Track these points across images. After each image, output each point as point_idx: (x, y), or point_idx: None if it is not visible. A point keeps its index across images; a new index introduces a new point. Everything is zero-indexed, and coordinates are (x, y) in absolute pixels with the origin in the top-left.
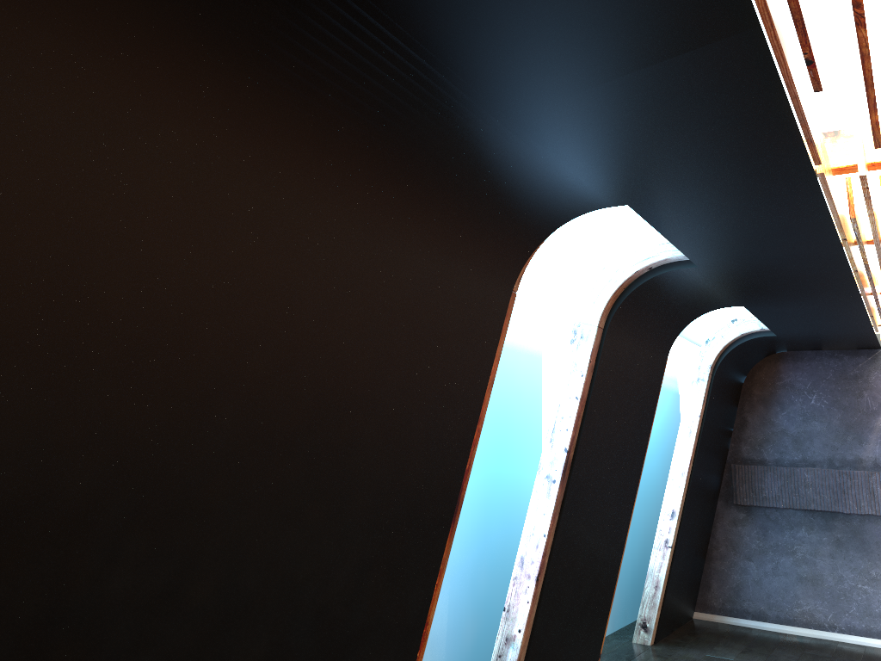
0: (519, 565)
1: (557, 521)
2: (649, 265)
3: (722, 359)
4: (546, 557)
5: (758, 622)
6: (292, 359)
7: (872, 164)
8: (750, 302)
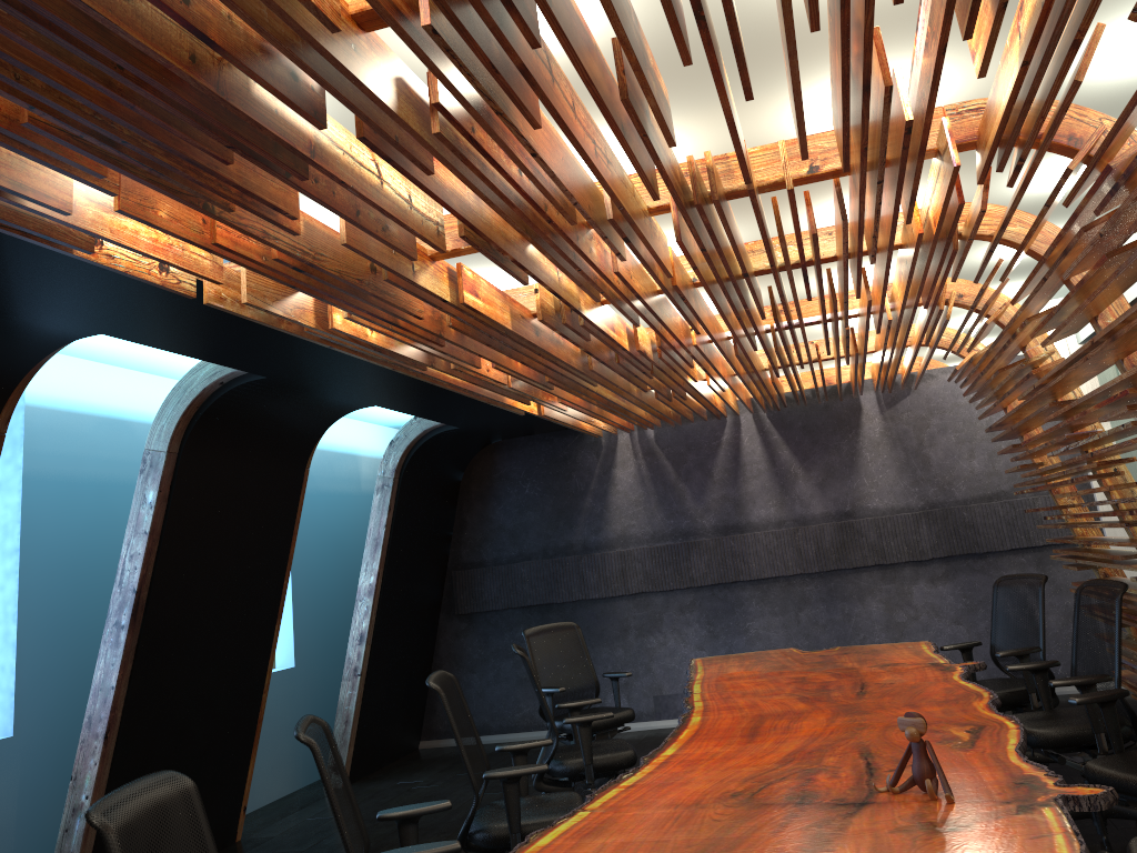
0: (87, 725)
1: (131, 669)
2: (218, 380)
3: (409, 460)
4: (119, 710)
5: (482, 737)
6: None
7: None
8: (377, 401)
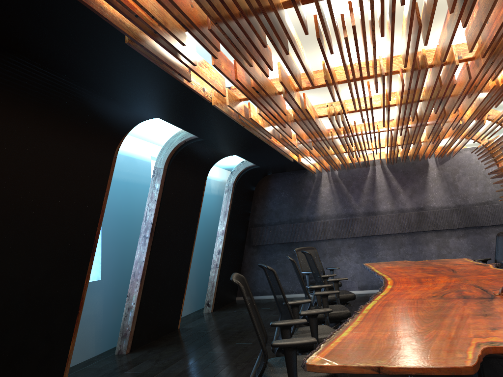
0: (133, 276)
1: (149, 254)
2: (184, 140)
3: (238, 179)
4: (145, 270)
5: (263, 296)
6: (5, 189)
7: (241, 99)
8: (237, 153)
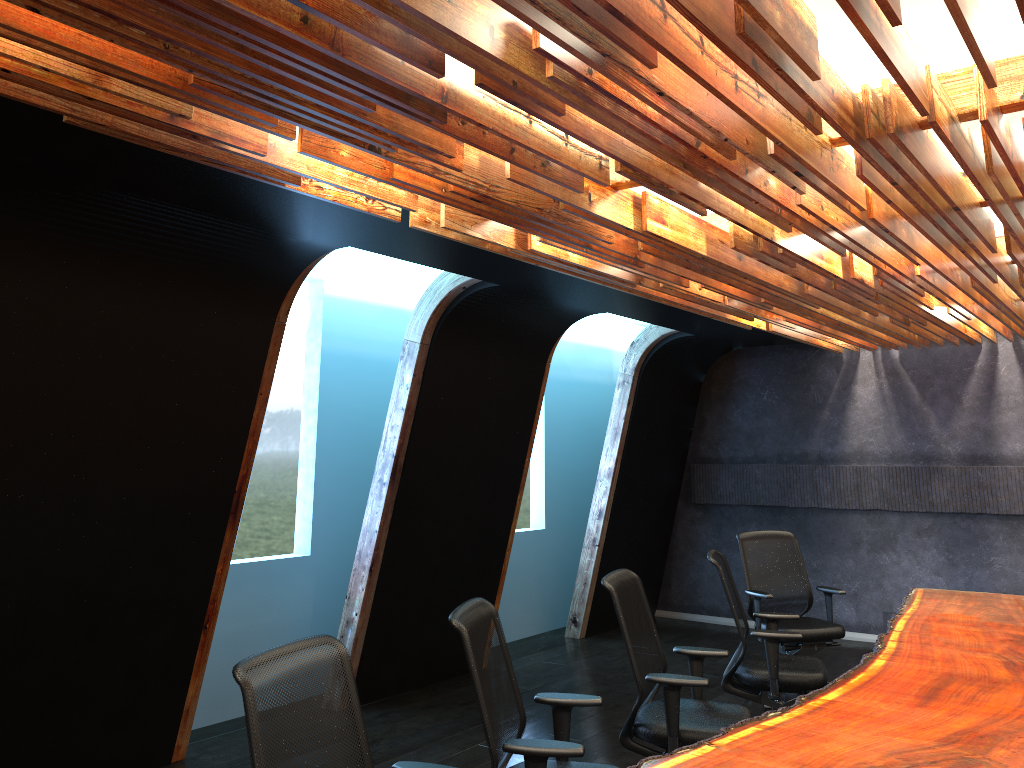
0: (357, 558)
1: (390, 518)
2: (460, 285)
3: (647, 360)
4: (381, 550)
5: (712, 617)
6: (1, 396)
7: None
8: (606, 309)
